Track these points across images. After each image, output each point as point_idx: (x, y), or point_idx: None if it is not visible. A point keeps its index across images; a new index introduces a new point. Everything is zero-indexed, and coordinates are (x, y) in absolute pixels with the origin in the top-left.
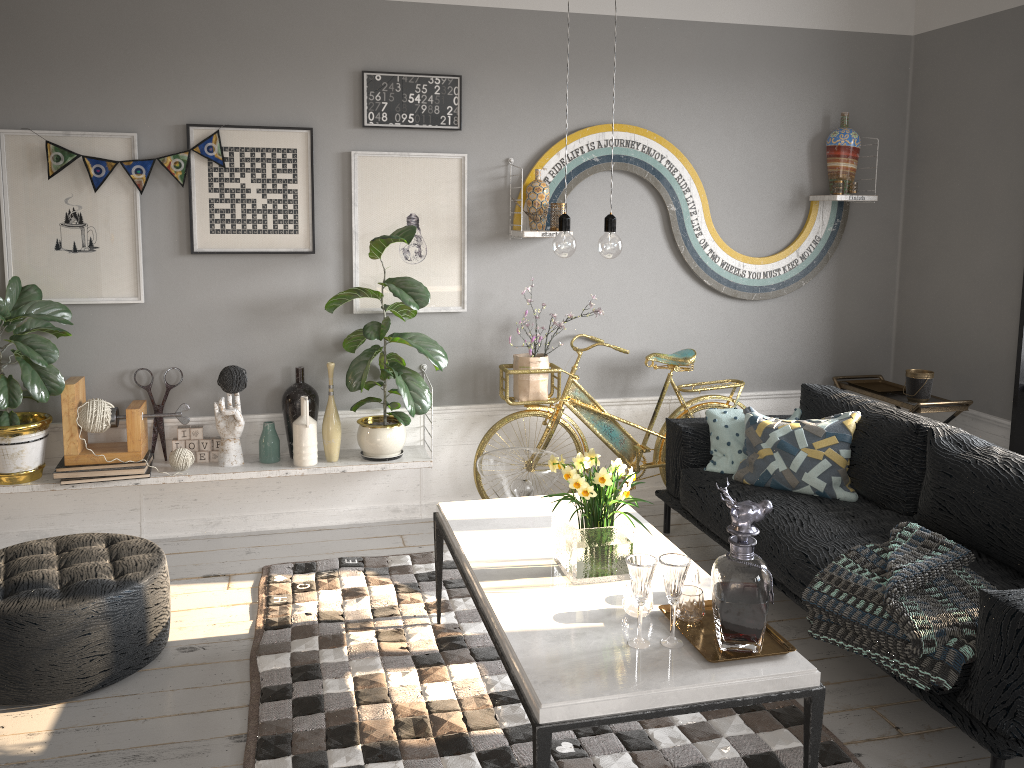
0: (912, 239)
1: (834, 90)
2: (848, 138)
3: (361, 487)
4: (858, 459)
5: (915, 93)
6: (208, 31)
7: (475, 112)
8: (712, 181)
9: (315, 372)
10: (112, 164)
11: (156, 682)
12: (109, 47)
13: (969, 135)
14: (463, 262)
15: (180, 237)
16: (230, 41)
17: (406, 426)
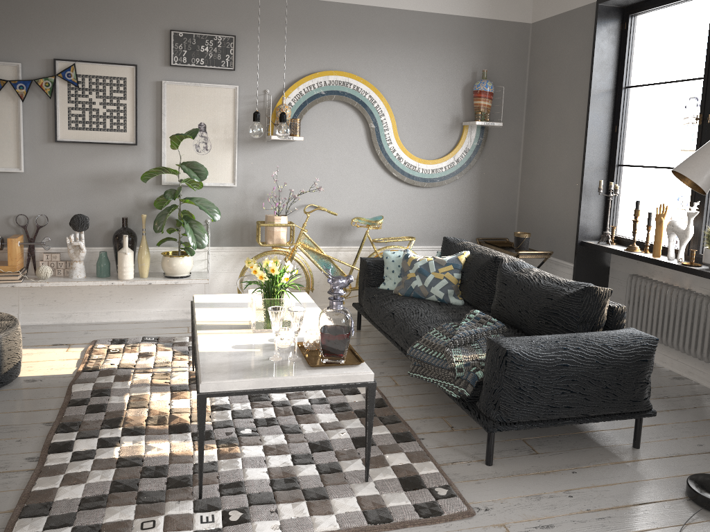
0: (528, 152)
1: (479, 56)
2: (485, 86)
3: (165, 297)
4: (465, 279)
5: (531, 60)
6: (69, 0)
7: (244, 59)
8: (399, 110)
9: (136, 221)
10: (4, 82)
11: (6, 396)
12: (4, 7)
13: (558, 86)
14: (235, 155)
15: (48, 131)
16: (84, 7)
17: (196, 259)
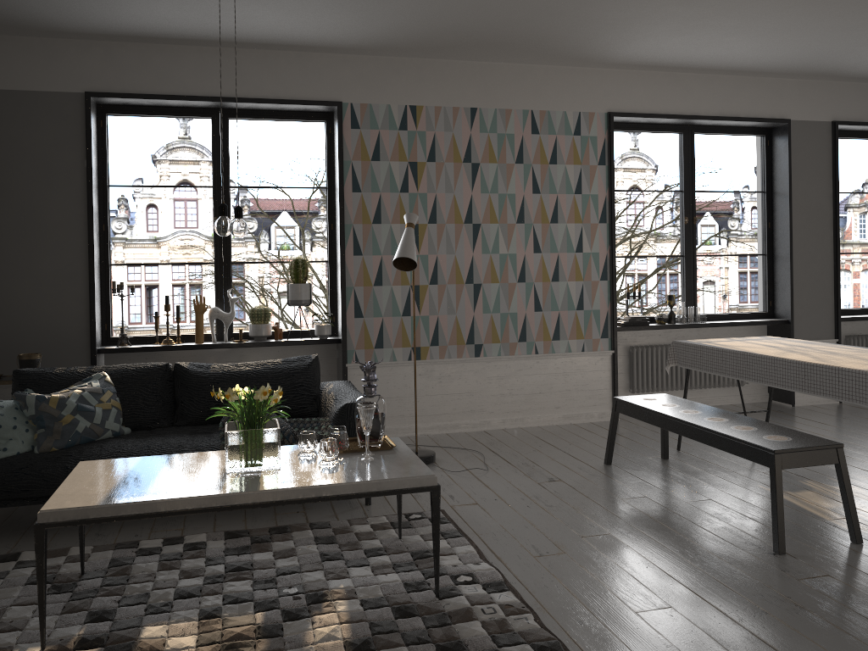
0: None
1: None
2: None
3: None
4: (123, 402)
5: None
6: None
7: None
8: None
9: None
10: None
11: None
12: None
13: (18, 175)
14: None
15: None
16: None
17: None
